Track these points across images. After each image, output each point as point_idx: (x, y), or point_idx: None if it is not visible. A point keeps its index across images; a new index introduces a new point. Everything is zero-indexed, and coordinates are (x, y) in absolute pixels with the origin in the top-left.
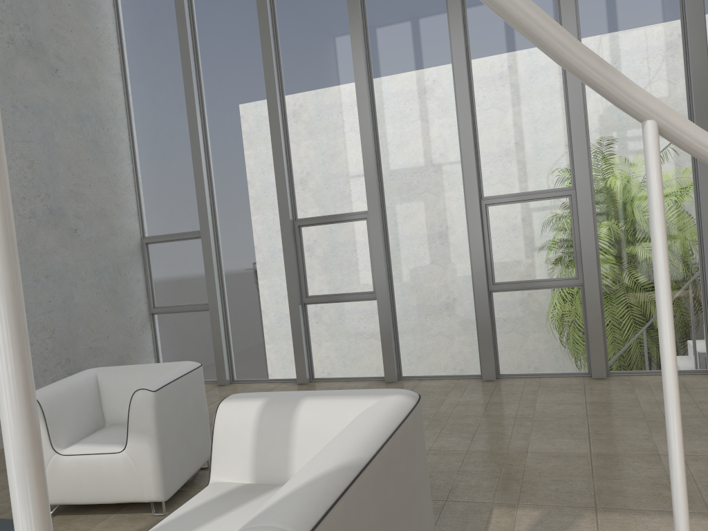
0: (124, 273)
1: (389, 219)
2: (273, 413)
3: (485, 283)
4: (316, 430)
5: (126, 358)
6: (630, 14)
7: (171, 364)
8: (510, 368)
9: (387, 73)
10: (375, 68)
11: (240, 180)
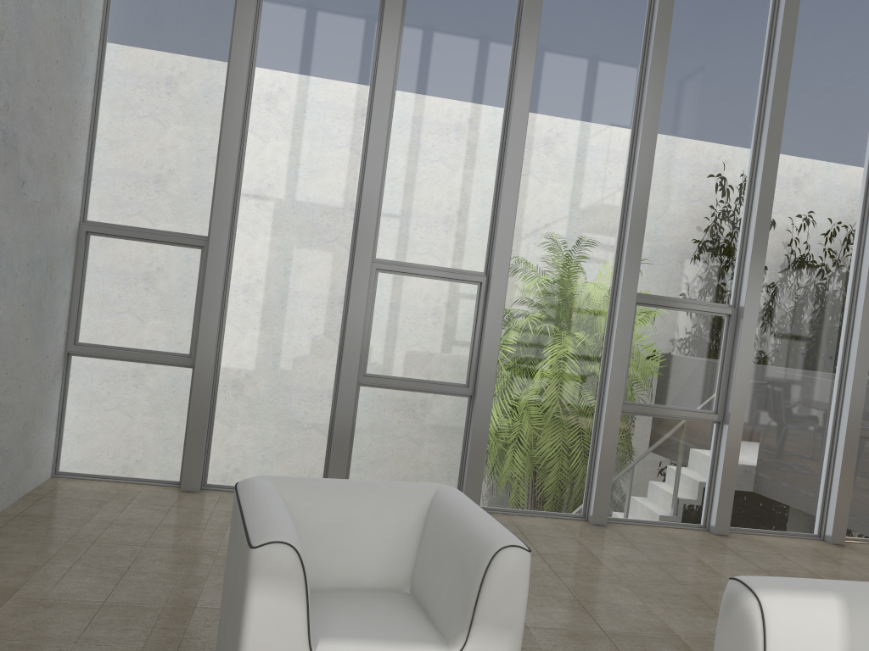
0: (55, 276)
1: (510, 291)
2: (868, 622)
3: (621, 400)
4: None
5: (30, 428)
6: (827, 132)
7: (416, 486)
8: (618, 511)
9: (551, 99)
10: (537, 86)
11: (293, 177)
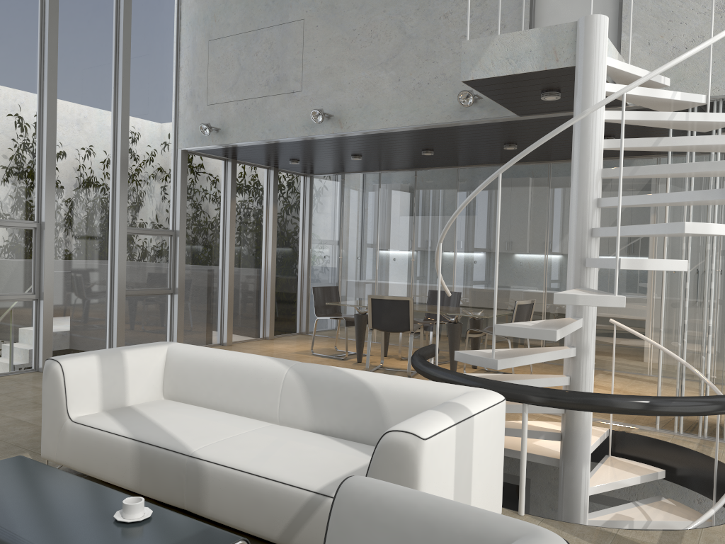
0: None
1: None
2: (109, 362)
3: None
4: (140, 368)
5: None
6: (86, 108)
7: None
8: None
9: None
10: None
11: None
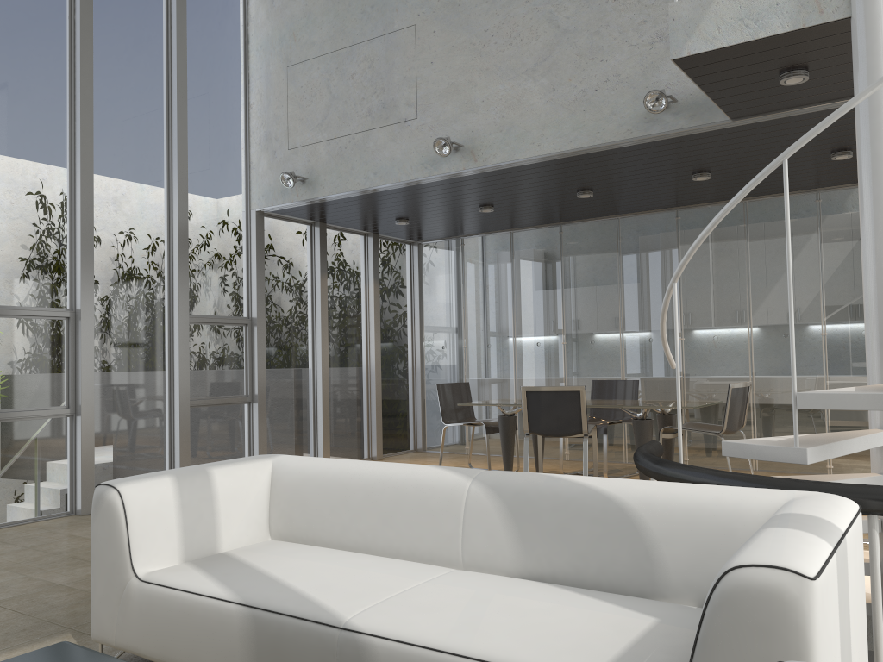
0: None
1: None
2: (191, 486)
3: None
4: (235, 494)
5: None
6: (131, 158)
7: None
8: None
9: None
10: None
11: None
